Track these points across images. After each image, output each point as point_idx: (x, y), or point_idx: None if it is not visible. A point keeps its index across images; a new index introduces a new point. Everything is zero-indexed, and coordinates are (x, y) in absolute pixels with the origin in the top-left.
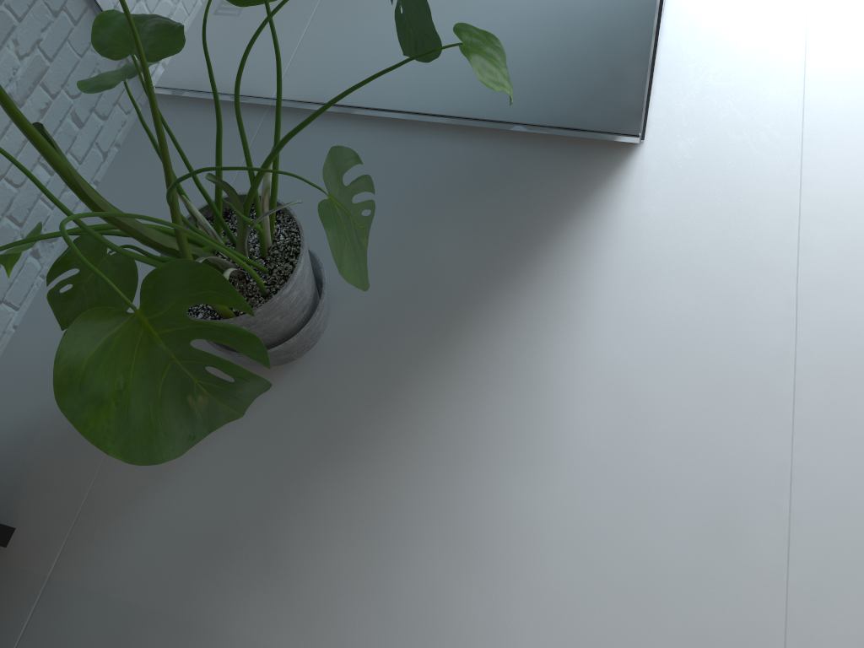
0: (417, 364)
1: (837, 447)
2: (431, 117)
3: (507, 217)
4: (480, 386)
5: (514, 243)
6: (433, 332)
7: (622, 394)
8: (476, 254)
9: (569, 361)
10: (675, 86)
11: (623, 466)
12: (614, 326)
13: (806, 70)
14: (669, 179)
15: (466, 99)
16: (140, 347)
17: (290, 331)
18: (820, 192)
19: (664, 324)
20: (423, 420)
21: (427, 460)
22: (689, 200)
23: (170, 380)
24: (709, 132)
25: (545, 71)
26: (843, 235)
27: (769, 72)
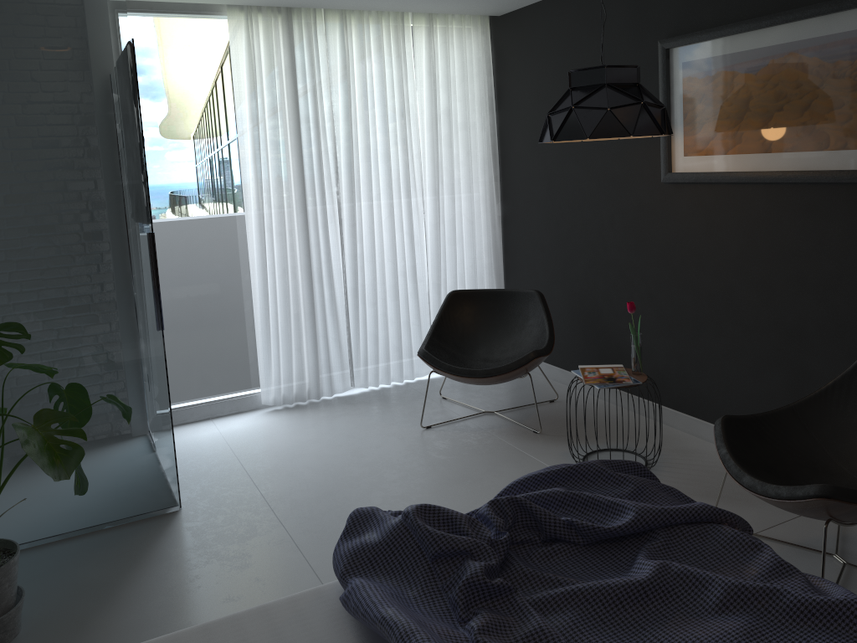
0: (95, 612)
1: (320, 546)
2: (50, 538)
3: (120, 552)
4: (140, 602)
5: (130, 557)
6: (99, 599)
7: (218, 573)
8: (109, 568)
9: (185, 575)
10: (187, 490)
11: (232, 589)
12: (202, 558)
13: (246, 469)
14: (201, 513)
15: (74, 514)
16: (36, 435)
17: (8, 610)
18: (272, 494)
19: (226, 548)
20: (112, 625)
21: (123, 635)
22: (215, 515)
23: (48, 449)
24: (212, 496)
25: (121, 476)
26: (288, 500)
27: (230, 474)
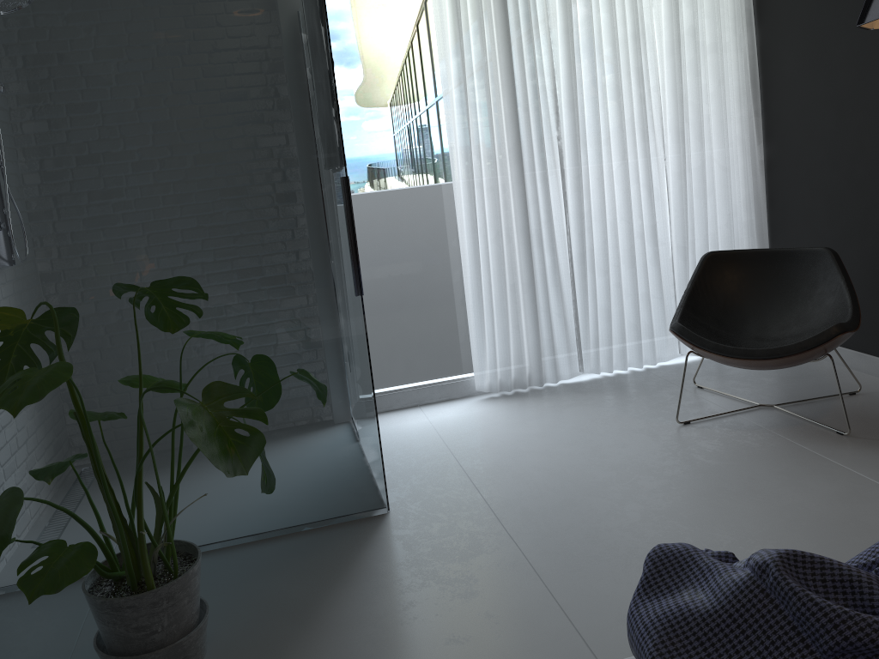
0: (290, 640)
1: (566, 574)
2: (243, 538)
3: (320, 562)
4: (343, 632)
5: (331, 570)
6: (294, 623)
7: (437, 600)
8: (307, 582)
9: (397, 600)
10: (395, 489)
11: (456, 626)
12: (416, 578)
13: (462, 466)
14: (413, 519)
15: (269, 512)
16: (205, 415)
17: (188, 630)
18: (497, 499)
19: (445, 567)
20: None
21: None
22: (430, 522)
23: (219, 434)
24: (425, 498)
25: (320, 469)
26: (518, 509)
27: (444, 472)
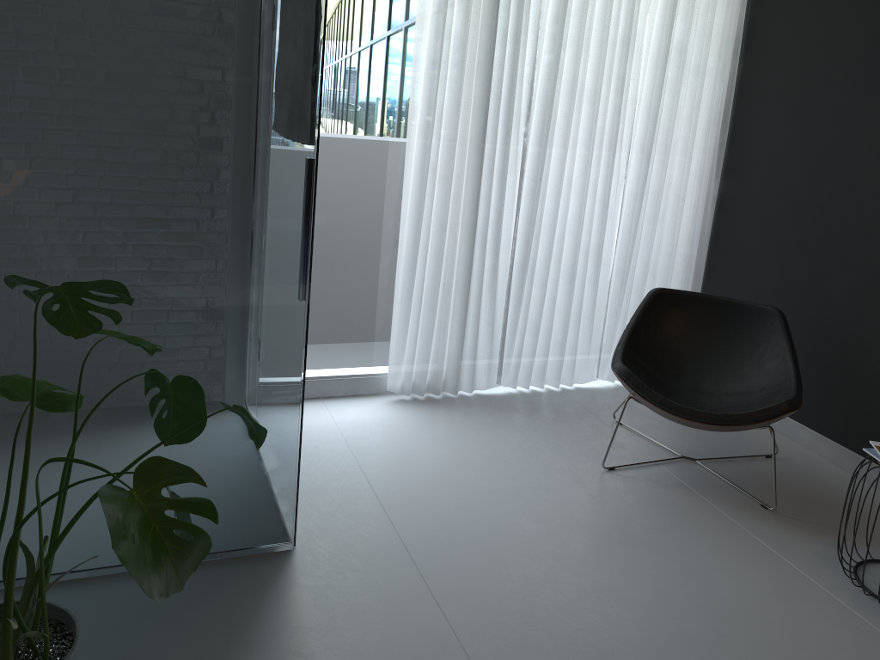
0: None
1: None
2: (117, 567)
3: (214, 615)
4: None
5: (227, 629)
6: None
7: None
8: (198, 645)
9: None
10: (301, 514)
11: None
12: (332, 655)
13: (376, 492)
14: (324, 562)
15: None
16: (136, 511)
17: None
18: (418, 547)
19: (365, 641)
20: None
21: None
22: (343, 570)
23: (153, 539)
24: (335, 533)
25: (223, 496)
26: (443, 563)
27: (355, 497)
